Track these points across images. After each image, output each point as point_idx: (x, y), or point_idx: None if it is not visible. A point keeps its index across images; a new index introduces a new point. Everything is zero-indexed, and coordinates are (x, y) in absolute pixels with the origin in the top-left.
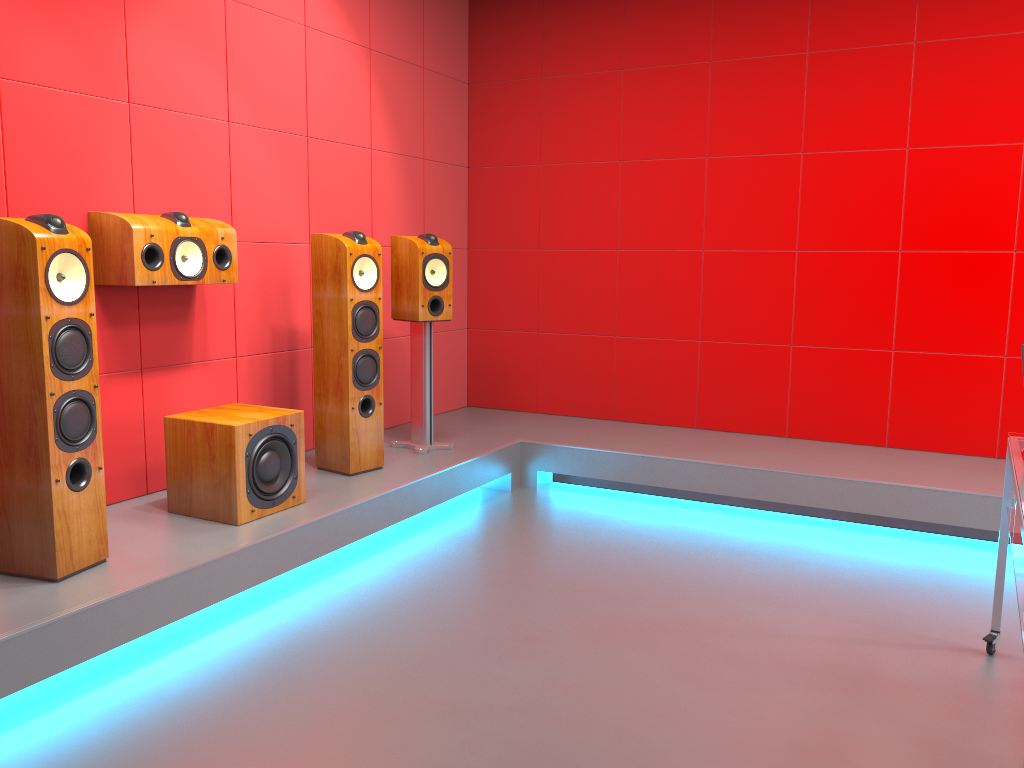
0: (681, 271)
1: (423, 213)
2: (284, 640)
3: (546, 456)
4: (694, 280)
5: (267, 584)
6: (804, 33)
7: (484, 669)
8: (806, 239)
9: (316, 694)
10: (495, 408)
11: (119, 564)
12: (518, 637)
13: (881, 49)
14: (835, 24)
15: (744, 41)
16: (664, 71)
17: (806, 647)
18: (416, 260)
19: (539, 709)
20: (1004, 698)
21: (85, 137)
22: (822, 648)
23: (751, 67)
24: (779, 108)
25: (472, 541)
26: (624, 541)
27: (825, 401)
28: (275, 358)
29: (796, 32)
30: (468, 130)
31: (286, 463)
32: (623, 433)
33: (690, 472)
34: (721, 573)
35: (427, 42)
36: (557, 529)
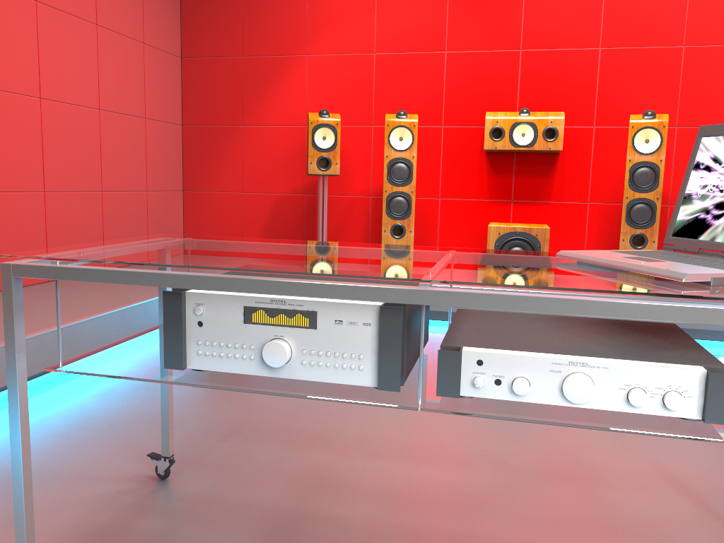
0: None
1: None
2: None
3: None
4: None
5: None
6: None
7: None
8: None
9: None
10: None
11: None
12: None
13: None
14: None
15: None
16: None
17: (625, 460)
18: None
19: None
20: None
21: (490, 73)
22: (634, 467)
23: None
24: None
25: None
26: None
27: None
28: None
29: None
30: None
31: None
32: None
33: None
34: None
35: None
36: None
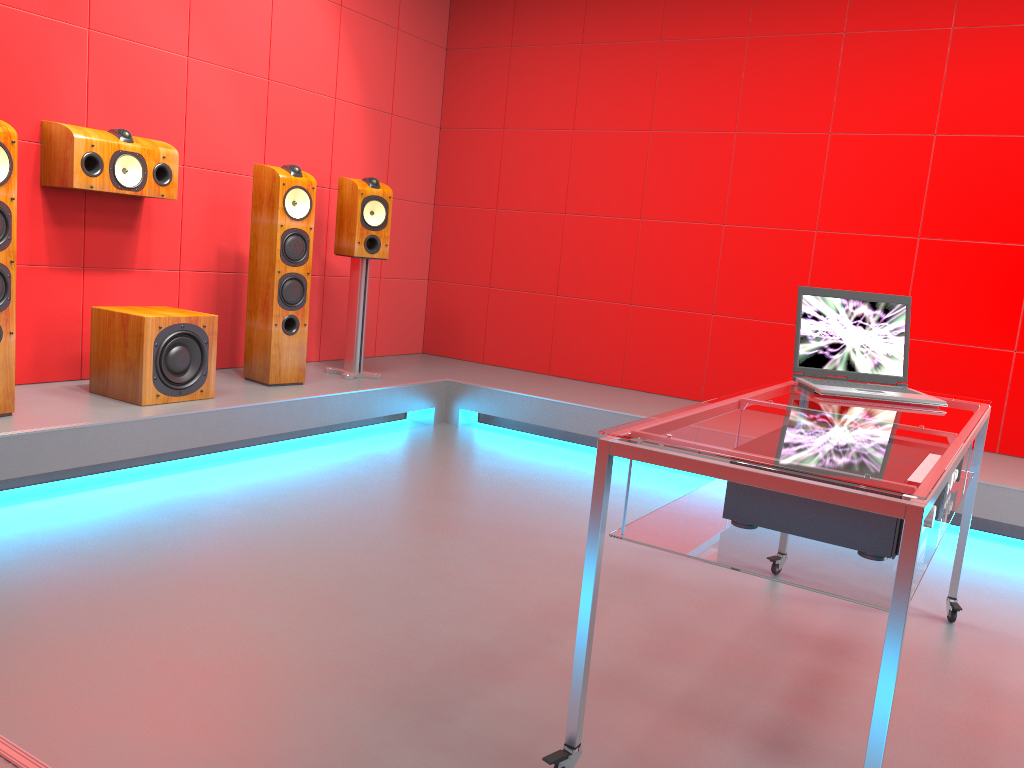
0: (620, 238)
1: (387, 165)
2: (156, 500)
3: (468, 395)
4: (630, 247)
5: (168, 463)
6: (746, 18)
7: (314, 535)
8: (733, 214)
9: (159, 535)
10: (446, 356)
11: (21, 418)
12: (360, 519)
13: (813, 37)
14: (774, 11)
15: (692, 23)
16: (619, 47)
17: (611, 553)
18: (356, 200)
19: (341, 564)
20: (759, 603)
21: (44, 55)
22: (625, 555)
23: (696, 48)
24: (718, 88)
25: (370, 454)
26: (508, 468)
27: (738, 369)
28: (220, 277)
29: (739, 17)
30: (443, 93)
31: (196, 359)
32: (549, 384)
33: (591, 418)
34: (579, 498)
35: (404, 5)
36: (454, 454)
